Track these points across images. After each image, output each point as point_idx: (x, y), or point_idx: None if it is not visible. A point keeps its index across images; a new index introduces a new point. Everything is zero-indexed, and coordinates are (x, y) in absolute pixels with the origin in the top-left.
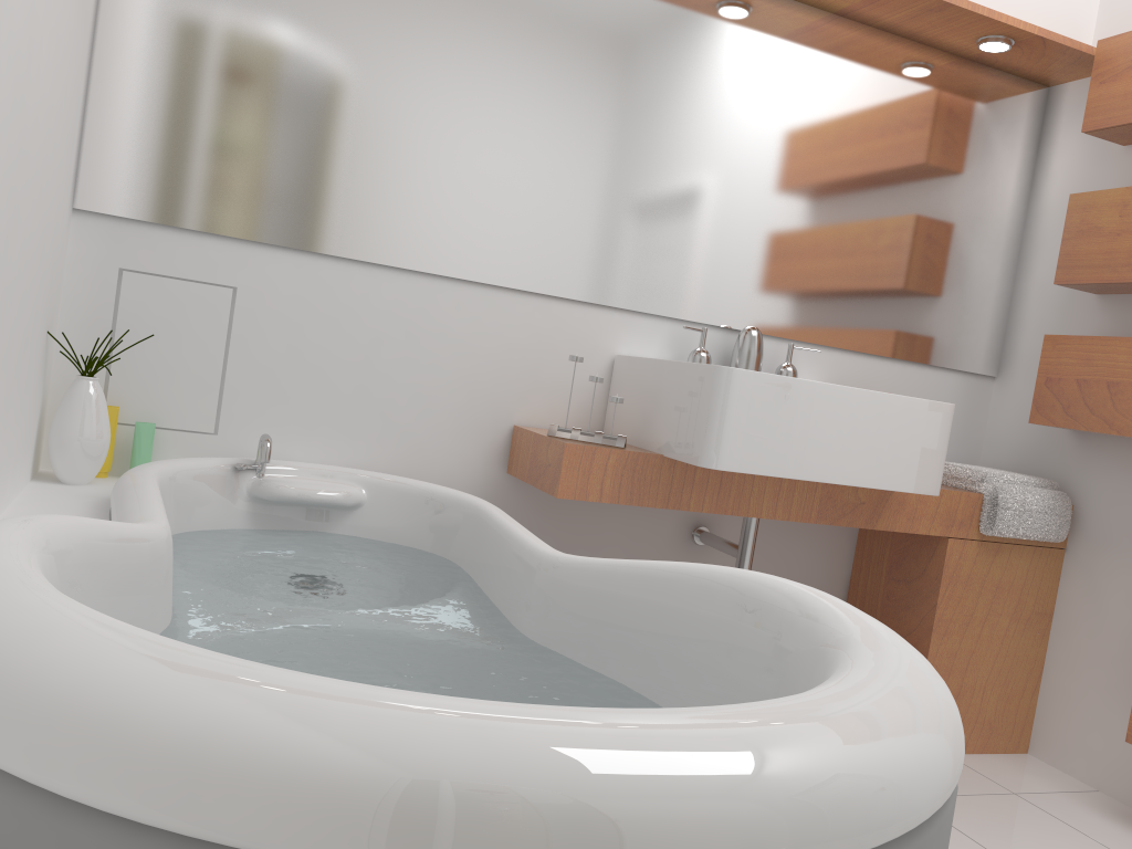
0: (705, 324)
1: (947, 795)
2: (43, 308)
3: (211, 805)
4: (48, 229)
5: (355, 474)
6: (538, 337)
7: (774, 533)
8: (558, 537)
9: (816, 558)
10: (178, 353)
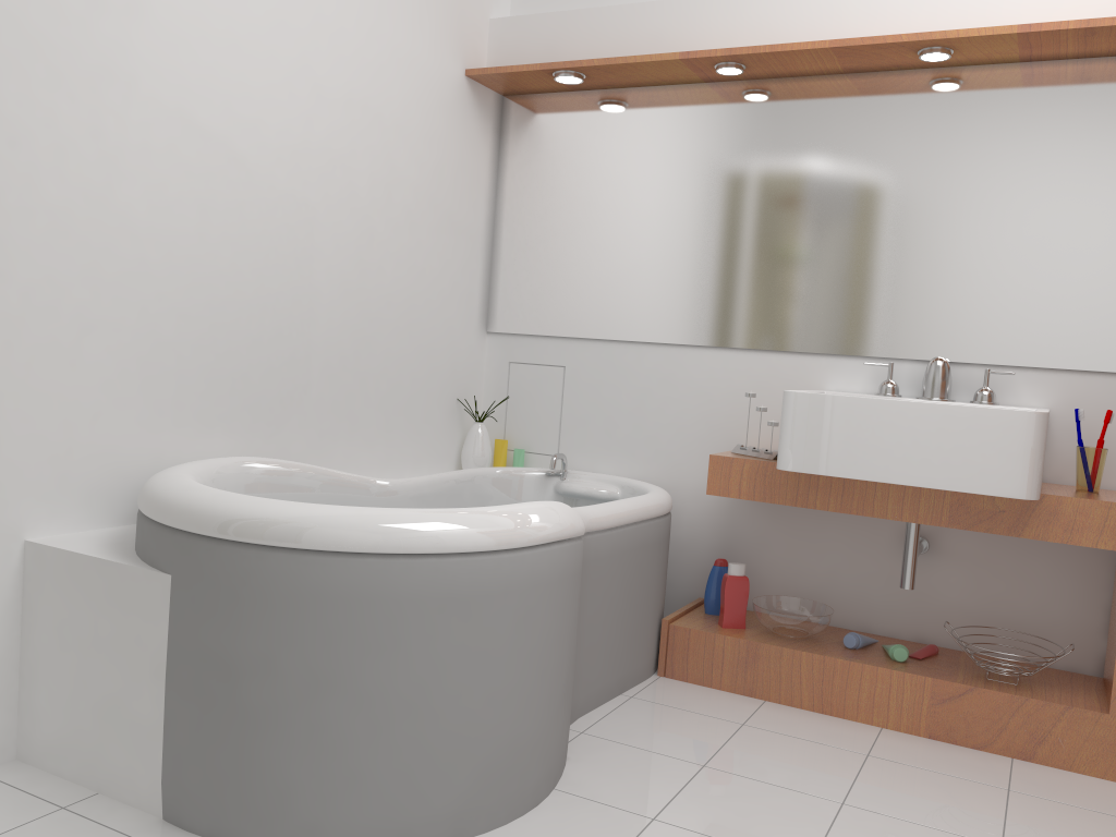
0: (908, 359)
1: (347, 547)
2: (443, 386)
3: (141, 501)
4: (433, 346)
5: (617, 480)
6: (759, 382)
7: (1005, 549)
8: (786, 537)
9: (1062, 579)
10: (537, 408)
